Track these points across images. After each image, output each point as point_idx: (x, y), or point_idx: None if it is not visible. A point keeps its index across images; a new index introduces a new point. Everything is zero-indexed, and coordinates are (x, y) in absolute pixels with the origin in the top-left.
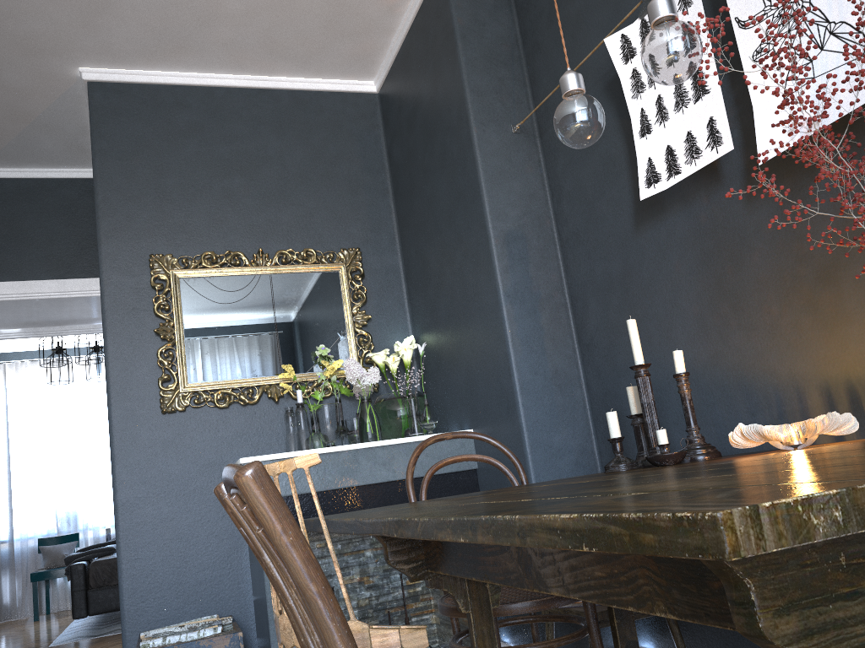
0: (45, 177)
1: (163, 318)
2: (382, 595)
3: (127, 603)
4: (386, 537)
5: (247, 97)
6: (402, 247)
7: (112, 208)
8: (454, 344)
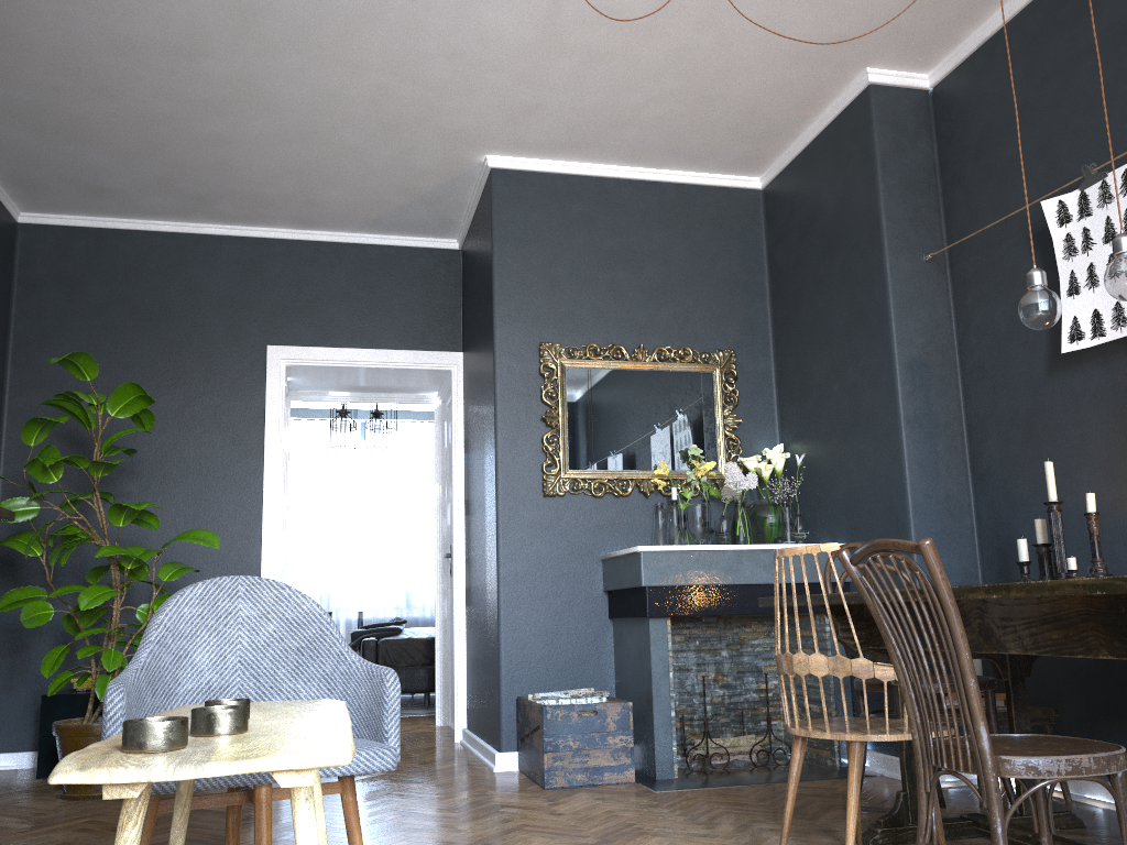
0: (405, 245)
1: (549, 405)
2: (734, 695)
3: (506, 669)
4: (837, 617)
5: (636, 189)
6: (776, 352)
7: (508, 295)
8: (836, 459)
